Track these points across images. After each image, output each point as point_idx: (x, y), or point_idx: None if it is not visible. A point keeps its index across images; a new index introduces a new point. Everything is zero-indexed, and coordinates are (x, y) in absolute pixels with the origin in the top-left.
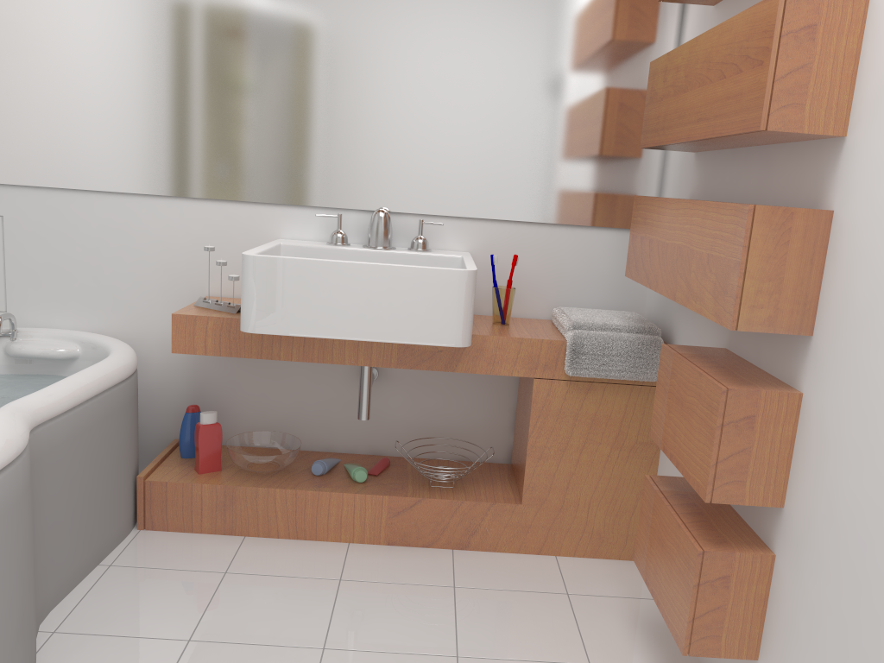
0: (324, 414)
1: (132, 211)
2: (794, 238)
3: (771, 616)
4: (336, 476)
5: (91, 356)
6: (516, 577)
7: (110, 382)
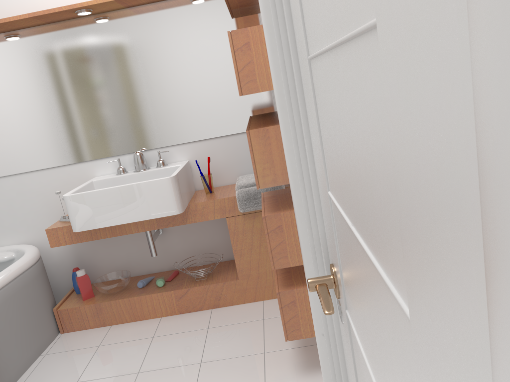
0: (142, 256)
1: (22, 182)
2: (272, 140)
3: None
4: (150, 286)
5: (19, 256)
6: (240, 316)
7: (22, 270)
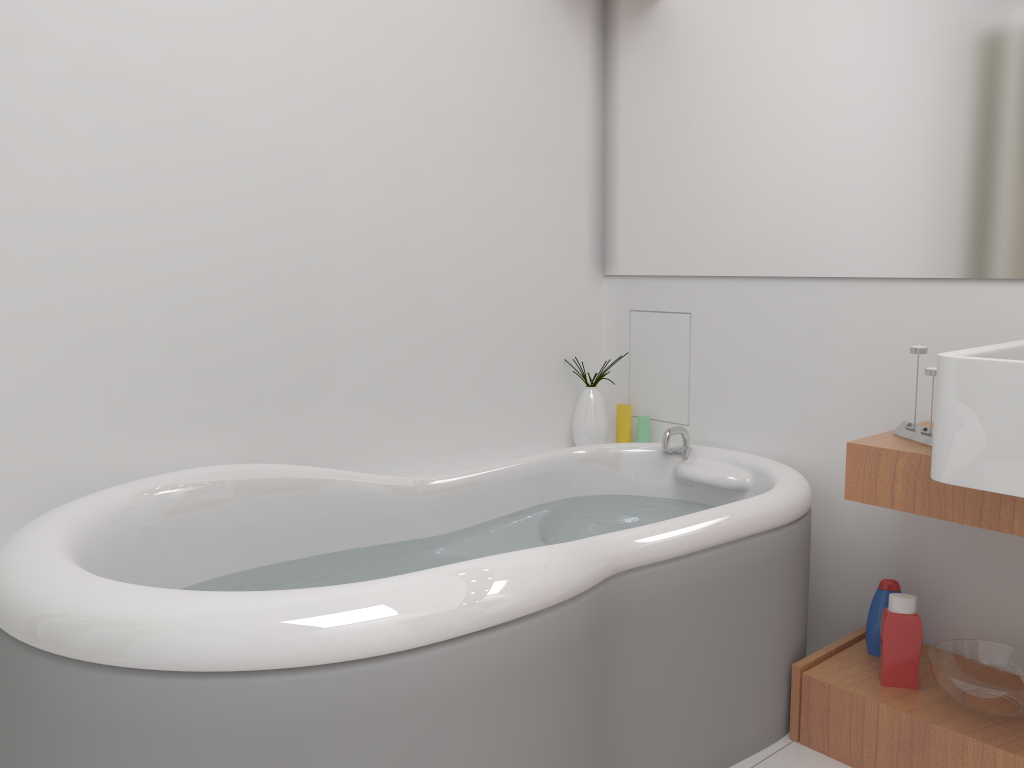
0: None
1: (830, 302)
2: None
3: None
4: None
5: (760, 489)
6: None
7: (752, 528)
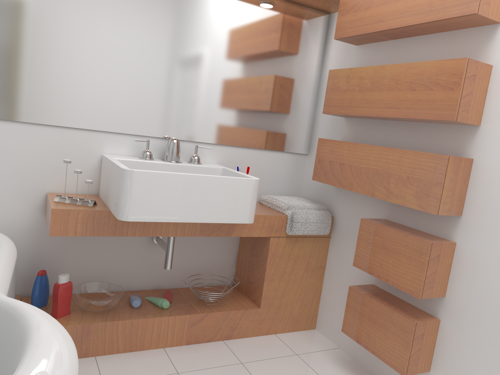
0: (125, 267)
1: None
2: (460, 171)
3: (439, 349)
4: (148, 307)
5: None
6: (267, 350)
7: (15, 262)
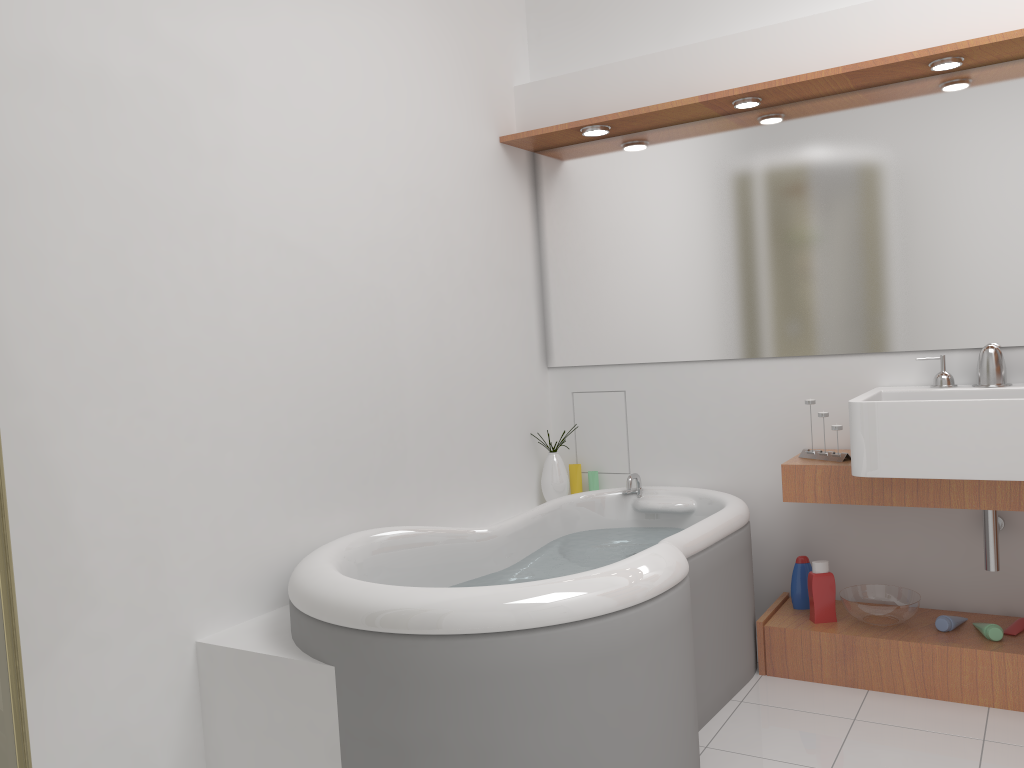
0: (942, 569)
1: (732, 375)
2: None
3: None
4: (964, 634)
5: (705, 508)
6: None
7: (732, 528)
